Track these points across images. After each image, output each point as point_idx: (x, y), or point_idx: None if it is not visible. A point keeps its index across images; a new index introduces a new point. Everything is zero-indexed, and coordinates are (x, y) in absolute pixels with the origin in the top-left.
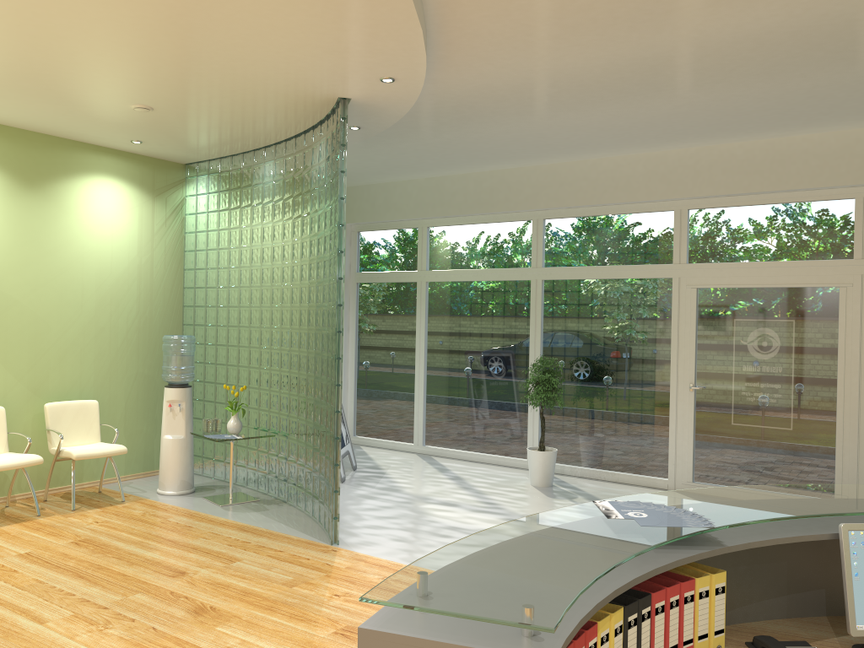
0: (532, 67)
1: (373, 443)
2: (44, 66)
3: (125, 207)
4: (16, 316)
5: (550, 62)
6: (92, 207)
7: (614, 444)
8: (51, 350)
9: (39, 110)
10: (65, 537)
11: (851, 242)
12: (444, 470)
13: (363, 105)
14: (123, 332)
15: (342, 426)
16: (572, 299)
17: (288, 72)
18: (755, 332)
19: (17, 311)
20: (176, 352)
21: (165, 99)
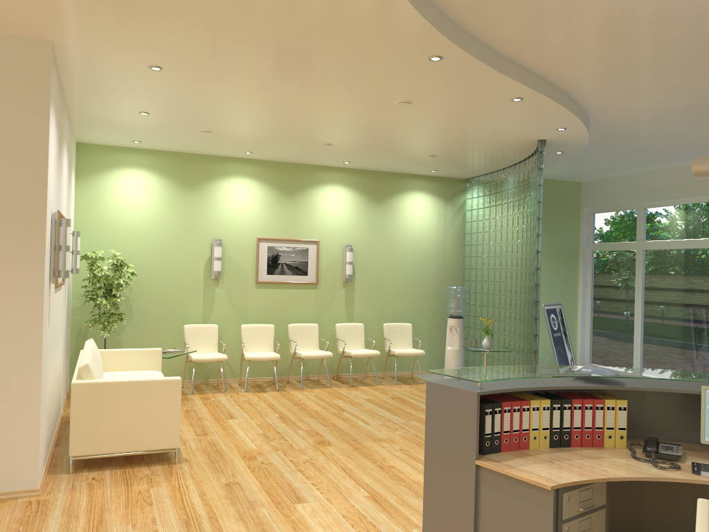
0: (664, 107)
1: None
2: (377, 144)
3: (428, 209)
4: (370, 274)
5: (674, 103)
6: (410, 211)
7: None
8: (387, 293)
9: (379, 162)
10: (387, 395)
11: None
12: None
13: (555, 141)
14: (427, 284)
15: (568, 352)
16: None
17: (500, 133)
18: None
19: (370, 271)
20: (454, 296)
21: (440, 151)
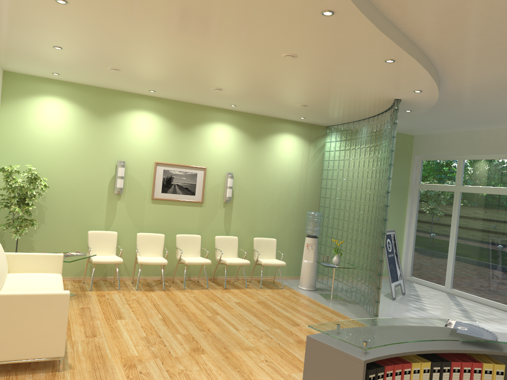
0: None
1: (420, 282)
2: (260, 92)
3: (296, 148)
4: (245, 197)
5: None
6: (281, 148)
7: None
8: (258, 213)
9: (260, 107)
10: (254, 299)
11: None
12: (458, 304)
13: (408, 101)
14: (290, 208)
15: (398, 269)
16: None
17: (365, 90)
18: None
19: (246, 195)
20: (312, 220)
21: (311, 102)
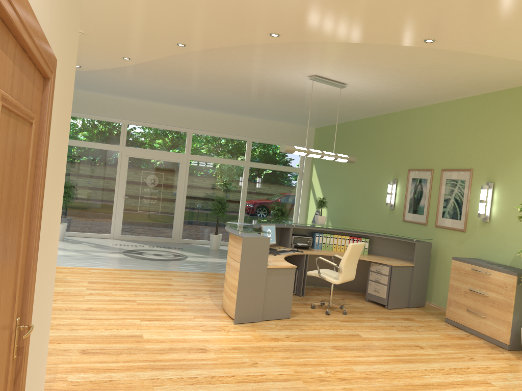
0: (125, 73)
1: None
2: None
3: None
4: None
5: (134, 74)
6: None
7: (86, 220)
8: None
9: None
10: None
11: (185, 147)
12: None
13: None
14: None
15: None
16: (69, 155)
17: None
18: (150, 176)
19: None
20: None
21: None
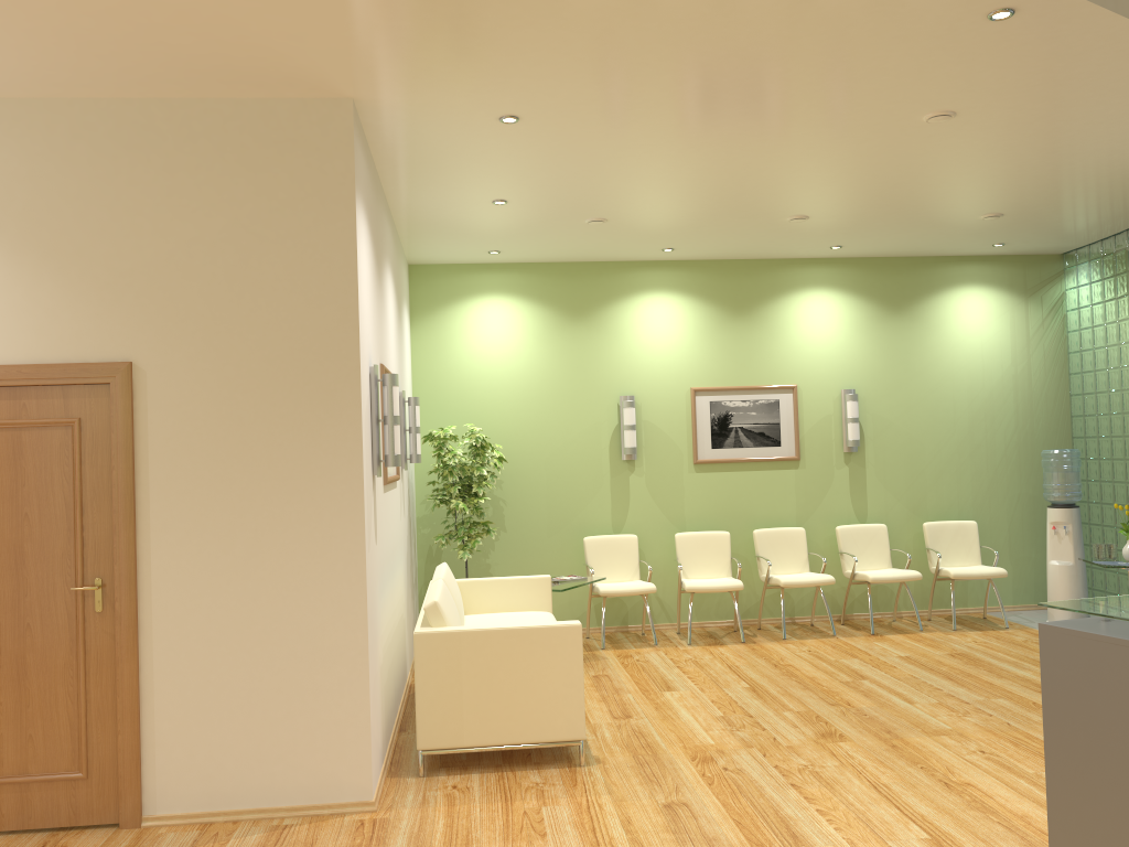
0: None
1: None
2: (890, 207)
3: (993, 315)
4: (891, 438)
5: None
6: (958, 321)
7: None
8: (926, 470)
9: (896, 239)
10: (941, 649)
11: None
12: None
13: None
14: (1000, 449)
15: None
16: None
17: None
18: None
19: (892, 433)
20: (1056, 468)
21: (1011, 203)
